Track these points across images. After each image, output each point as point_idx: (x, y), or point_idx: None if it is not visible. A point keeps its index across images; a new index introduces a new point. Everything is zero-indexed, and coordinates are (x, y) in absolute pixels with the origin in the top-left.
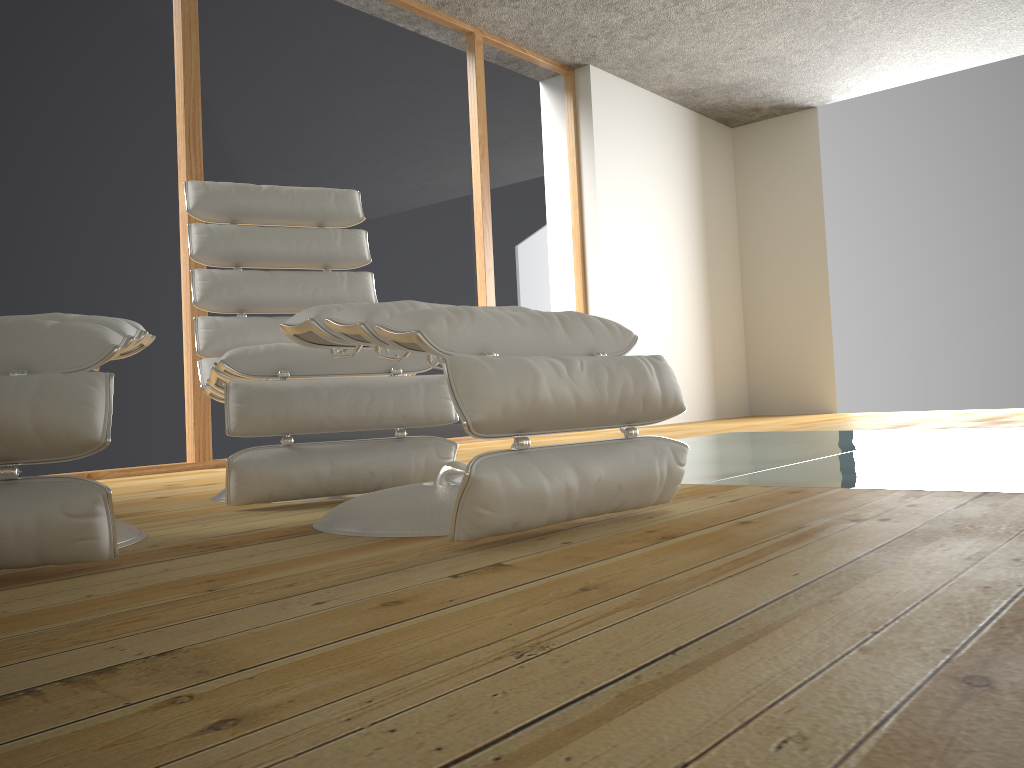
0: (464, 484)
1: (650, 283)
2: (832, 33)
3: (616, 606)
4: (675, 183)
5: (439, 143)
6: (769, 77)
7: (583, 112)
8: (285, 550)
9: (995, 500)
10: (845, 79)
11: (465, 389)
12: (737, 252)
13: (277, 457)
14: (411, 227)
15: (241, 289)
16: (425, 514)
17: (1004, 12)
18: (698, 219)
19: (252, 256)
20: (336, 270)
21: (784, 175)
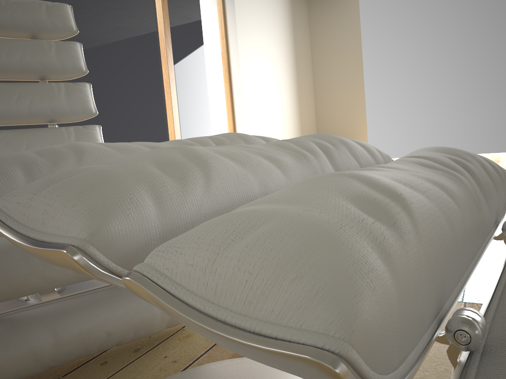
0: None
1: (268, 87)
2: None
3: None
4: (279, 24)
5: None
6: None
7: None
8: None
9: None
10: None
11: None
12: (311, 67)
13: None
14: (116, 49)
15: None
16: None
17: None
18: (291, 47)
19: None
20: (60, 81)
21: (338, 21)
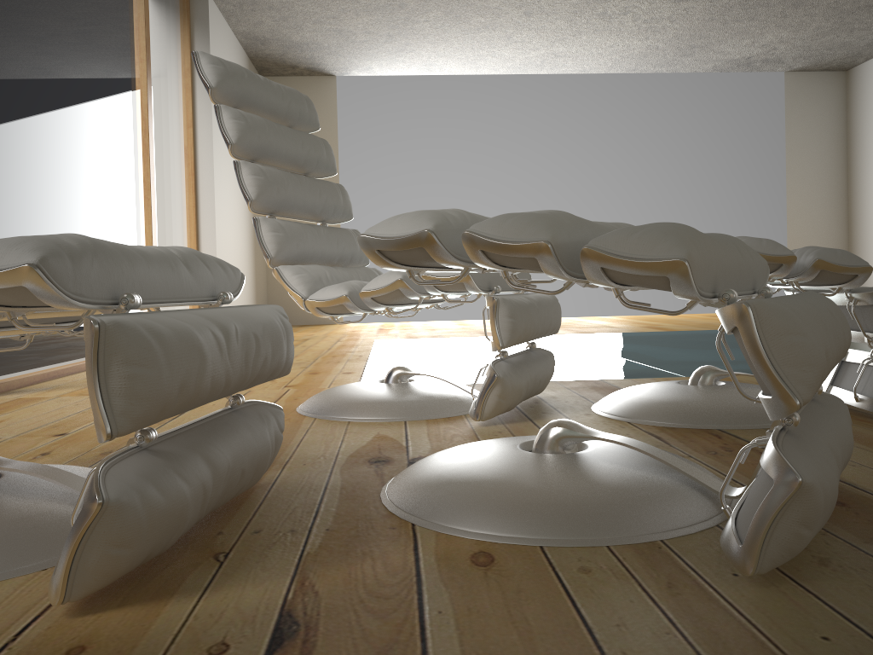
0: None
1: (233, 206)
2: (402, 26)
3: None
4: None
5: (123, 38)
6: (329, 45)
7: (199, 36)
8: None
9: None
10: (374, 61)
11: None
12: None
13: (511, 370)
14: (109, 124)
15: (287, 190)
16: None
17: (501, 45)
18: None
19: (272, 153)
20: (66, 162)
21: None
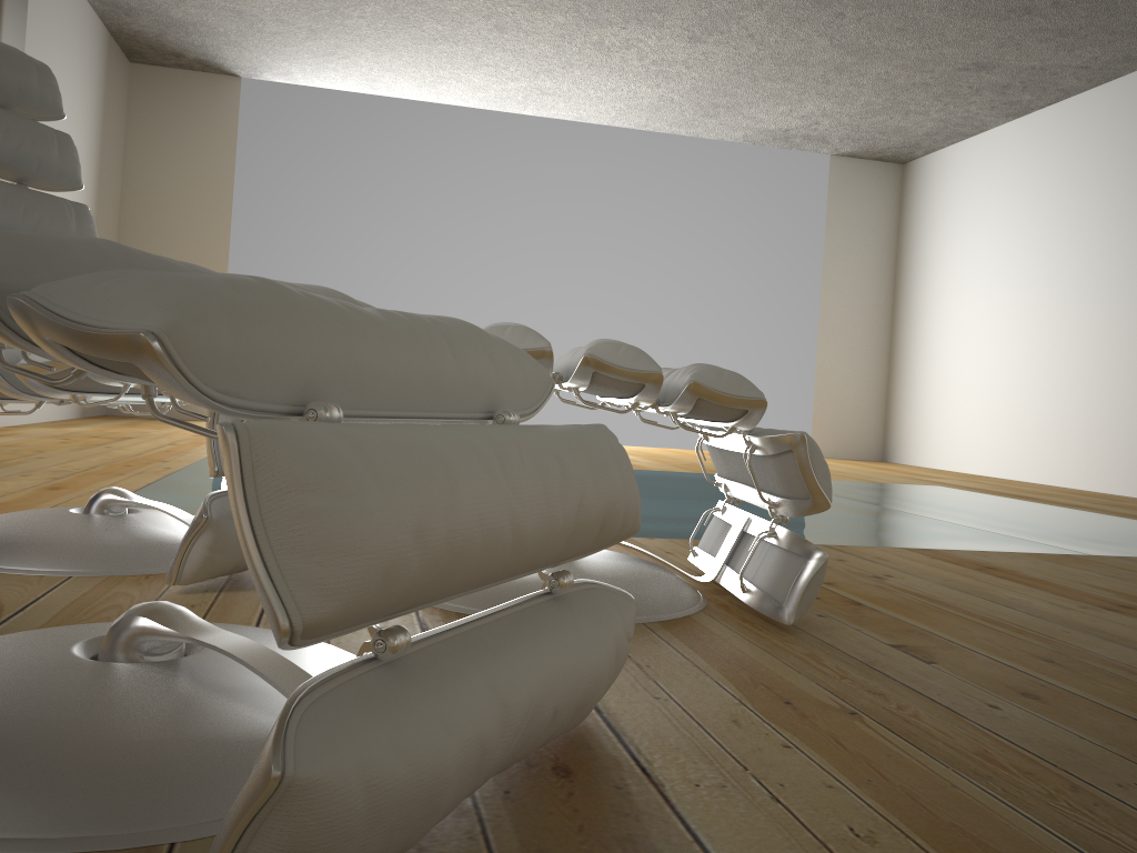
0: (821, 566)
1: None
2: (328, 19)
3: (1124, 672)
4: (84, 114)
5: None
6: (227, 31)
7: None
8: (635, 652)
9: (861, 553)
10: (294, 64)
11: (822, 469)
12: (118, 215)
13: None
14: None
15: None
16: (647, 593)
17: (468, 66)
18: (96, 166)
19: None
20: None
21: (192, 141)
